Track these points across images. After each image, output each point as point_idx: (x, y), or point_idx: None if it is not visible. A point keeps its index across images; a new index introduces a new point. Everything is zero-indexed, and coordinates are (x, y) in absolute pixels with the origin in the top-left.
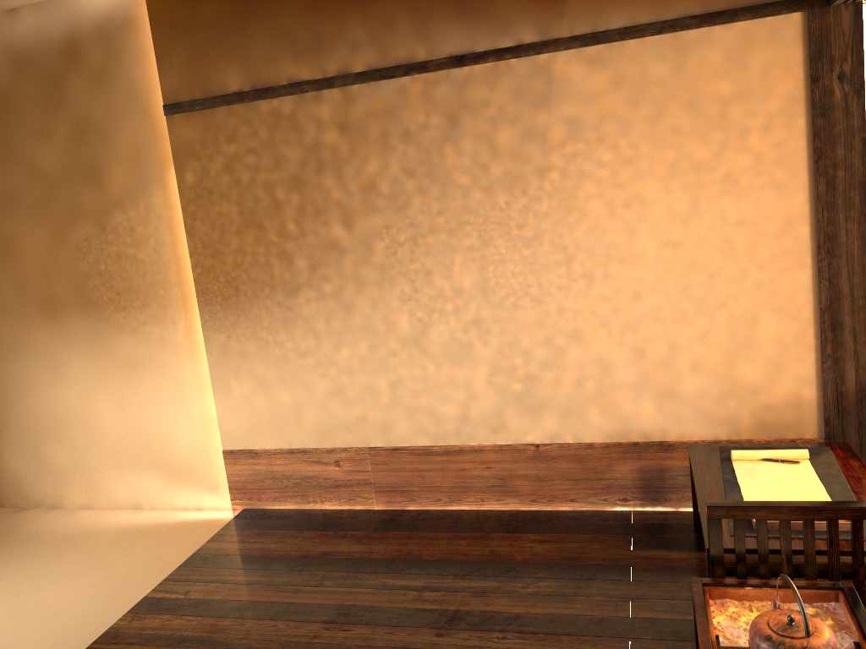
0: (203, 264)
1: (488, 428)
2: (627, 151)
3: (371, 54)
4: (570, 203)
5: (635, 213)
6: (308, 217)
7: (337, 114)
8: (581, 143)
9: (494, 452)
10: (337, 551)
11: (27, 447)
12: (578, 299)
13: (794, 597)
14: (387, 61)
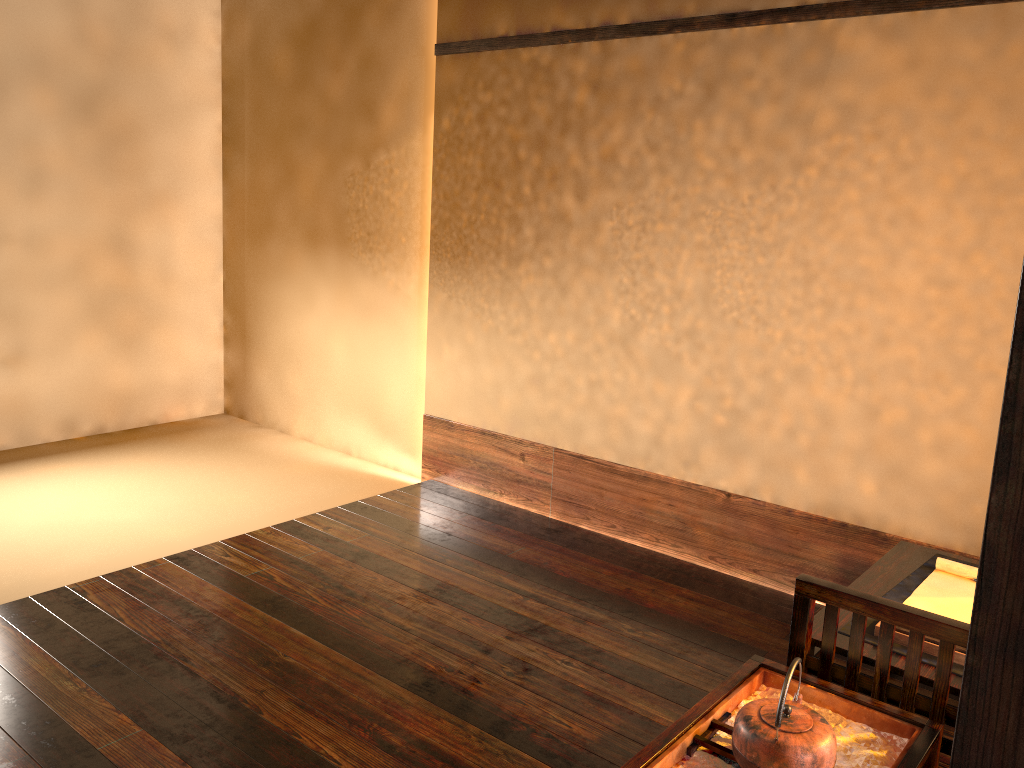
0: (441, 217)
1: (679, 460)
2: (907, 153)
3: (638, 5)
4: (824, 209)
5: (902, 234)
6: (543, 182)
7: (591, 71)
8: (852, 136)
9: (680, 489)
10: (481, 539)
11: (273, 368)
12: (810, 330)
13: (861, 715)
14: (653, 14)
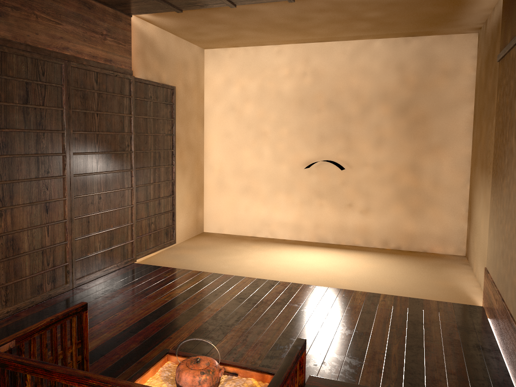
0: (494, 153)
1: None
2: None
3: None
4: None
5: None
6: (510, 129)
7: None
8: None
9: None
10: (431, 332)
11: (472, 234)
12: None
13: None
14: None
